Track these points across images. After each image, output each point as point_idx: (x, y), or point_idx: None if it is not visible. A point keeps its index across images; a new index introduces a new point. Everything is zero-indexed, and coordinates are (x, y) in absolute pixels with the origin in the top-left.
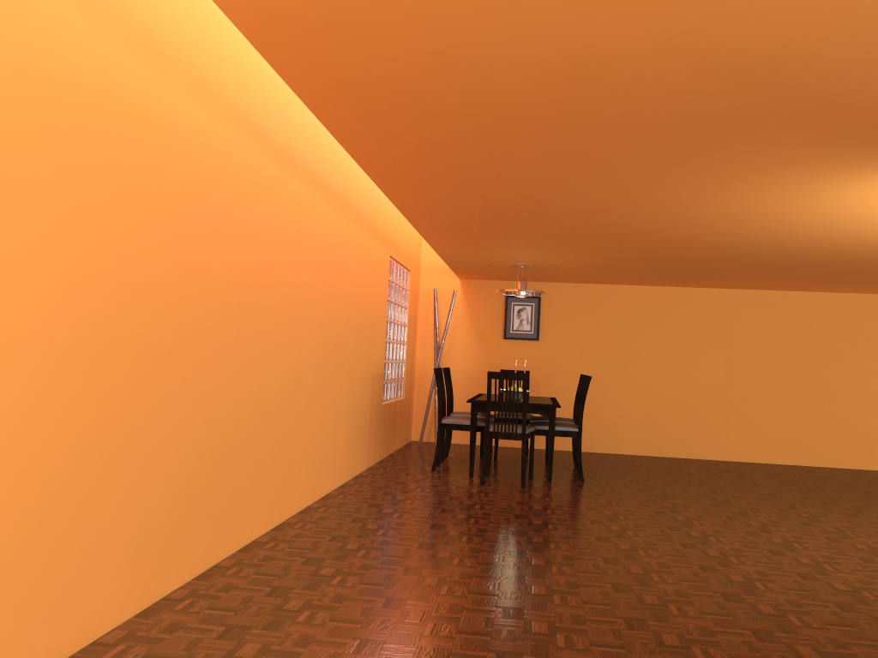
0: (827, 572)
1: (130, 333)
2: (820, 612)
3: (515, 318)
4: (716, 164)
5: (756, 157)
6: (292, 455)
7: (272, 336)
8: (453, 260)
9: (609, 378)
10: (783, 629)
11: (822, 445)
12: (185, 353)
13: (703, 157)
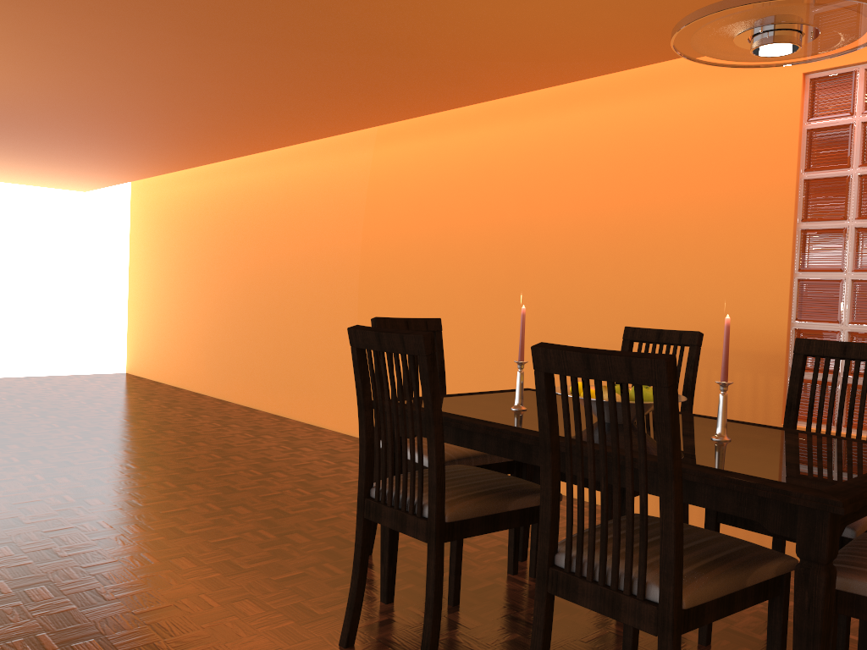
0: None
1: (242, 285)
2: None
3: None
4: None
5: None
6: None
7: (341, 282)
8: None
9: None
10: None
11: None
12: (268, 293)
13: None
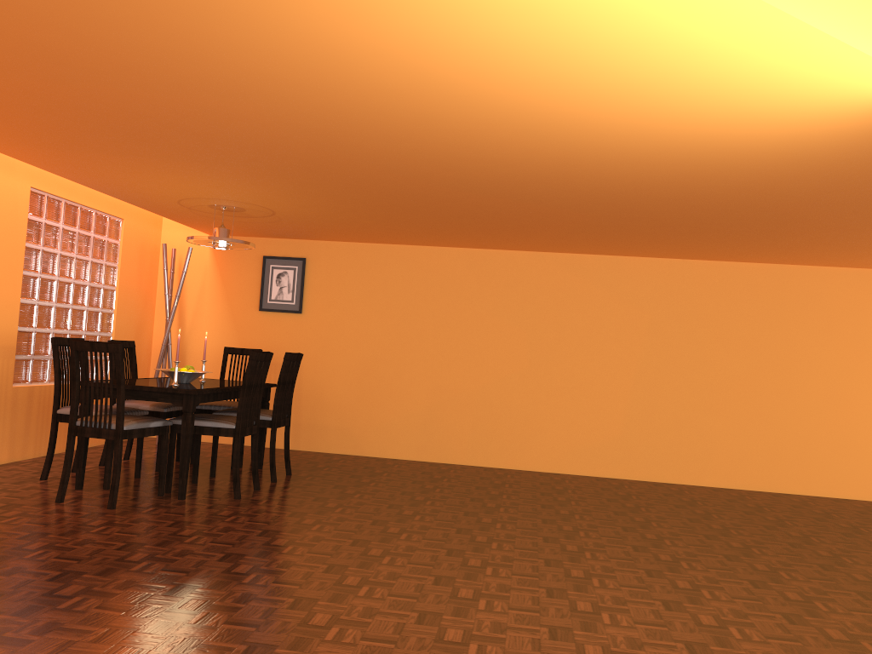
0: None
1: None
2: None
3: (274, 284)
4: None
5: None
6: None
7: None
8: (122, 196)
9: (386, 362)
10: None
11: (647, 453)
12: None
13: None
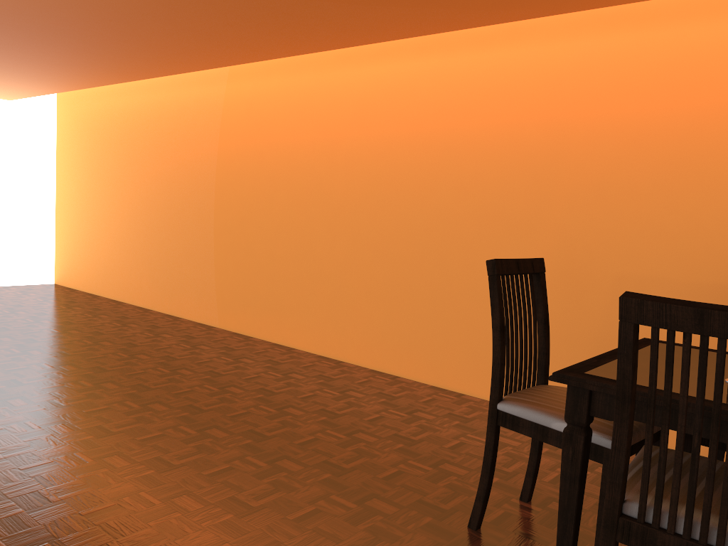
0: None
1: (194, 201)
2: None
3: None
4: None
5: None
6: (361, 311)
7: (316, 203)
8: None
9: None
10: None
11: None
12: (226, 211)
13: None
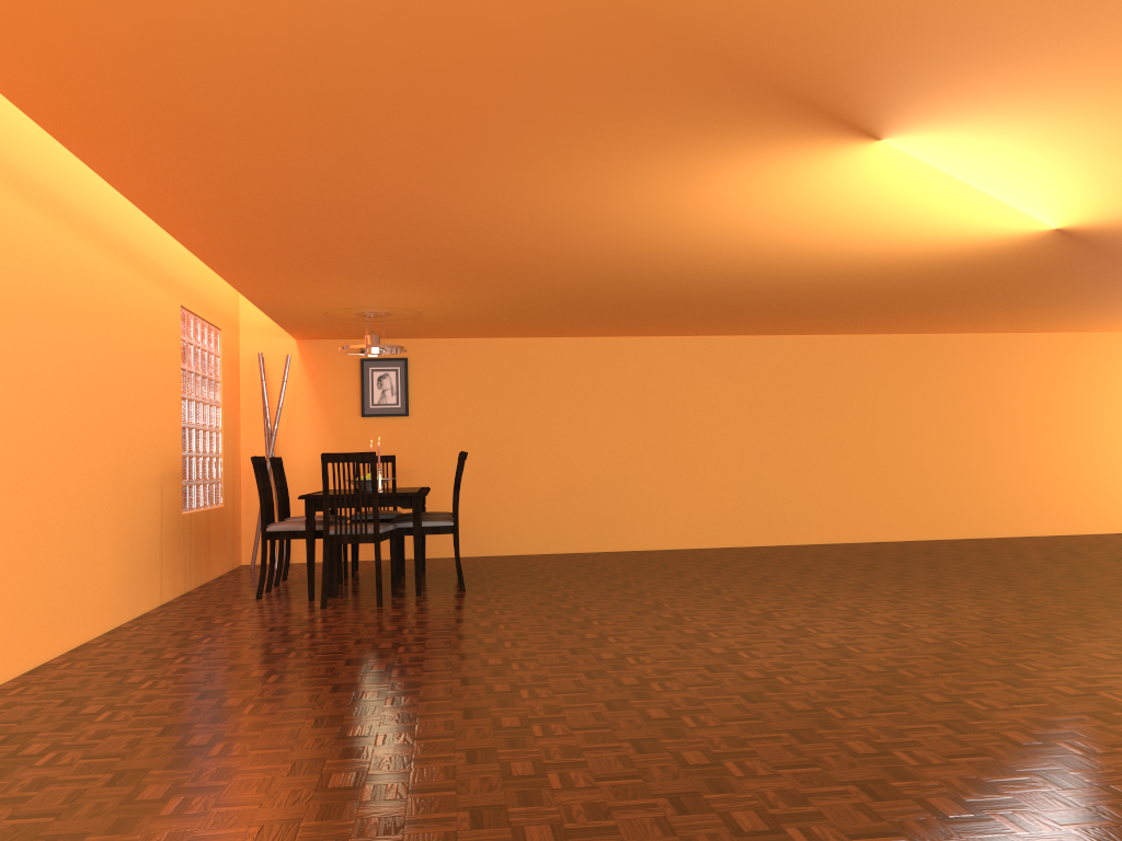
0: (741, 660)
1: None
2: (722, 707)
3: (376, 388)
4: (565, 140)
5: (611, 127)
6: (5, 588)
7: None
8: (274, 308)
9: (502, 458)
10: (672, 734)
11: (760, 519)
12: None
13: (545, 127)
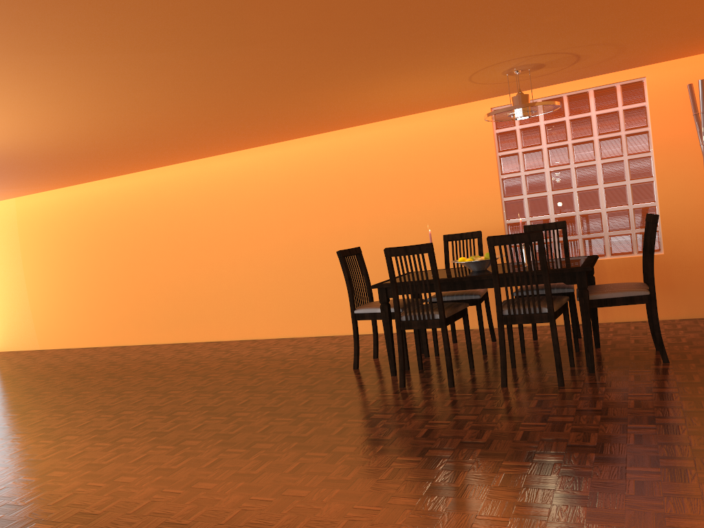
0: None
1: (121, 261)
2: None
3: None
4: None
5: None
6: (262, 305)
7: (217, 245)
8: (498, 94)
9: None
10: None
11: None
12: (149, 263)
13: None
